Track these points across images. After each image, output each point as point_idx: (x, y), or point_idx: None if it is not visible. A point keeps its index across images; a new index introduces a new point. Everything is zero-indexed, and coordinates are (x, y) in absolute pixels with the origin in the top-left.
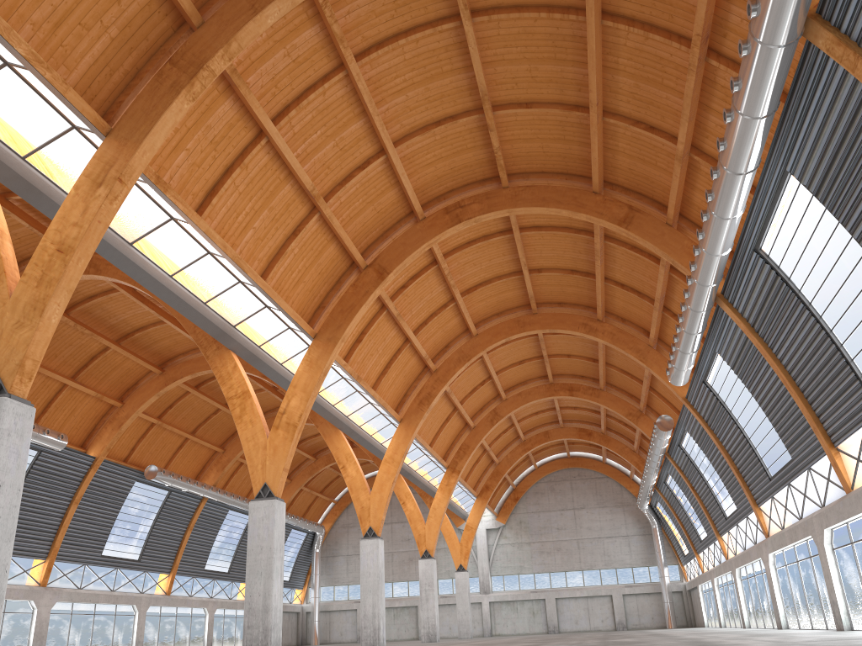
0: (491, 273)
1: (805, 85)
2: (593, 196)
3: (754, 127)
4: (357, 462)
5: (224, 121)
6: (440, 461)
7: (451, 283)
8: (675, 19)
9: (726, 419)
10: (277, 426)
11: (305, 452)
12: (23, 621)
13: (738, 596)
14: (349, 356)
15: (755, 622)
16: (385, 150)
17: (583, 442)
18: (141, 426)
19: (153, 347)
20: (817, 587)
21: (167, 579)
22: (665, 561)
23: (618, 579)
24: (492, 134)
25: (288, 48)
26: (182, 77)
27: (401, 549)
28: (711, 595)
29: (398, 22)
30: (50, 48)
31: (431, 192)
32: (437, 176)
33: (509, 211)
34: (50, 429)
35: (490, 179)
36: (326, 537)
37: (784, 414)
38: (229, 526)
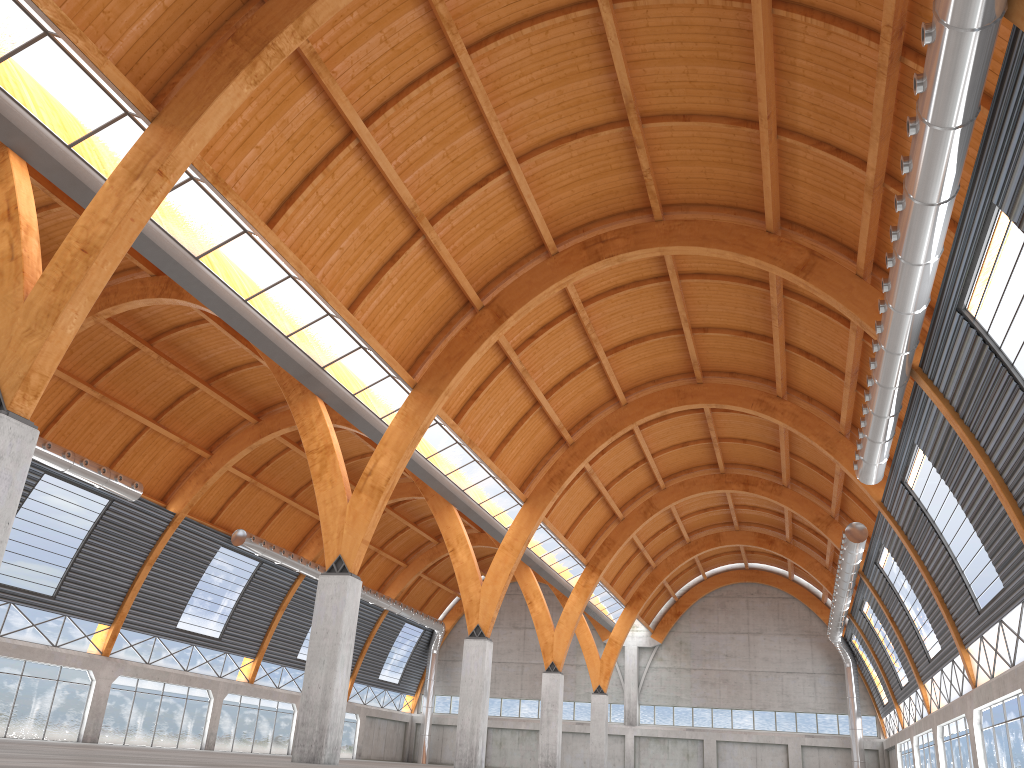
0: (644, 329)
1: (1013, 86)
2: (765, 236)
3: (945, 141)
4: (469, 545)
5: (305, 116)
6: (577, 556)
7: (592, 337)
8: (864, 7)
9: (928, 531)
10: (360, 490)
11: (425, 532)
12: (79, 693)
13: (938, 762)
14: (461, 415)
15: None
16: (507, 165)
17: (765, 551)
18: (231, 483)
19: (249, 392)
20: None
21: (251, 664)
22: (858, 710)
23: (797, 726)
24: (639, 151)
25: (385, 32)
26: (243, 56)
27: (533, 661)
28: (910, 757)
29: (522, 6)
30: (89, 14)
31: (567, 222)
32: (574, 202)
33: (661, 250)
34: (123, 475)
35: (641, 210)
36: (446, 637)
37: (994, 528)
38: None
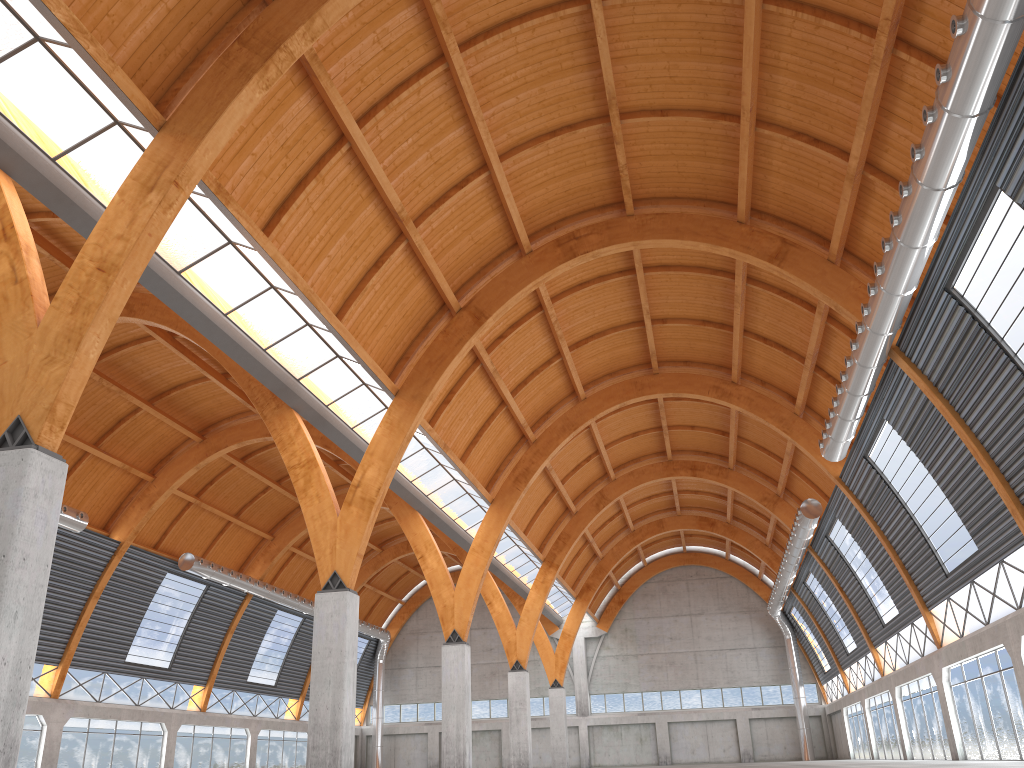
0: (605, 323)
1: None
2: (737, 226)
3: (963, 128)
4: (438, 551)
5: (298, 121)
6: (536, 553)
7: (558, 334)
8: (856, 2)
9: (892, 502)
10: (350, 502)
11: (369, 541)
12: (30, 740)
13: (898, 721)
14: (435, 420)
15: (920, 753)
16: (488, 165)
17: (703, 533)
18: (175, 506)
19: (193, 410)
20: (1009, 708)
21: (202, 692)
22: (801, 679)
23: (743, 701)
24: (618, 147)
25: (378, 33)
26: (253, 60)
27: (481, 661)
28: (860, 719)
29: (512, 4)
30: (93, 17)
31: (539, 220)
32: (548, 200)
33: (635, 244)
34: (67, 506)
35: (611, 205)
36: (391, 646)
37: (970, 494)
38: (277, 630)
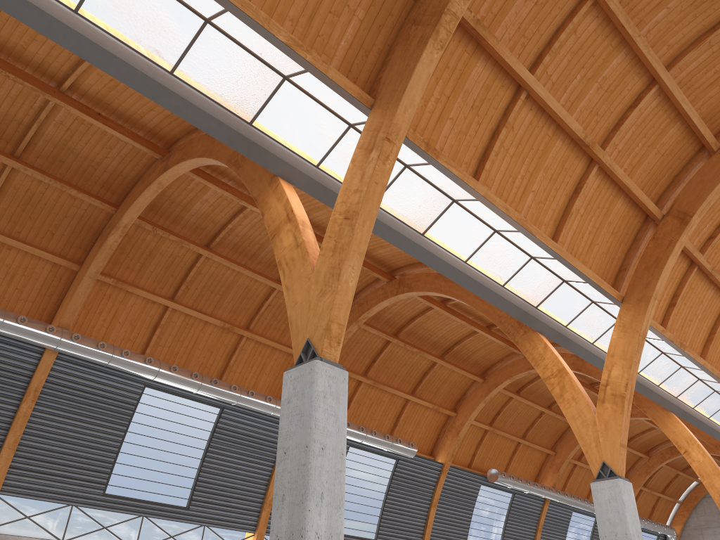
0: None
1: None
2: None
3: None
4: (700, 445)
5: (480, 84)
6: None
7: None
8: None
9: None
10: (602, 400)
11: (635, 450)
12: None
13: None
14: (665, 322)
15: None
16: (655, 78)
17: None
18: (476, 434)
19: (472, 358)
20: None
21: None
22: None
23: None
24: None
25: None
26: (426, 30)
27: None
28: None
29: None
30: (309, 40)
31: None
32: None
33: None
34: (401, 439)
35: None
36: None
37: None
38: (576, 528)
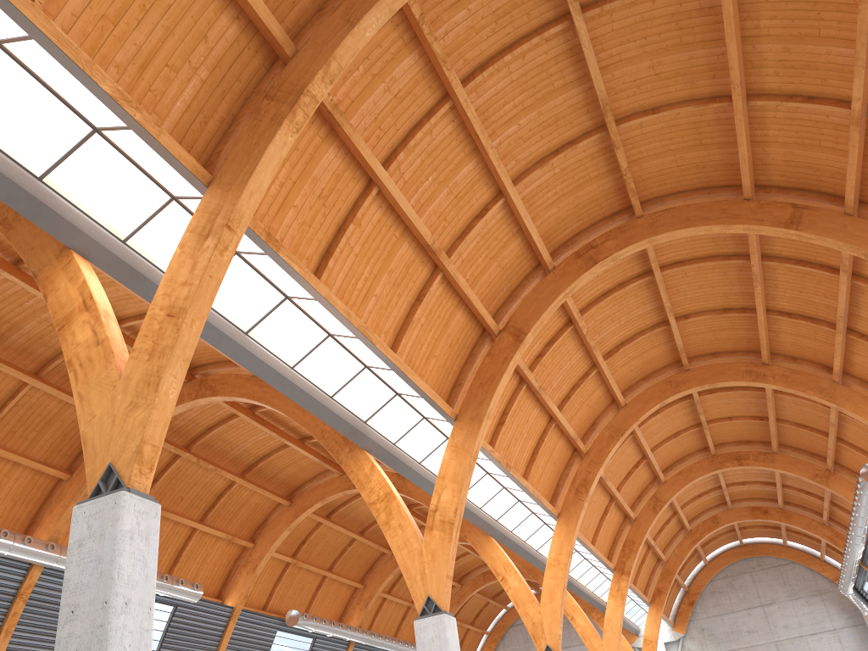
0: (631, 329)
1: None
2: (745, 203)
3: None
4: (517, 570)
5: (330, 172)
6: (606, 562)
7: (591, 345)
8: None
9: None
10: (431, 527)
11: None
12: None
13: None
14: (494, 441)
15: None
16: (502, 191)
17: (756, 524)
18: (275, 568)
19: (279, 477)
20: None
21: None
22: None
23: None
24: (618, 152)
25: (387, 82)
26: (282, 108)
27: None
28: None
29: (500, 36)
30: (138, 93)
31: (556, 238)
32: (561, 217)
33: (650, 241)
34: (183, 579)
35: (619, 212)
36: None
37: None
38: None
